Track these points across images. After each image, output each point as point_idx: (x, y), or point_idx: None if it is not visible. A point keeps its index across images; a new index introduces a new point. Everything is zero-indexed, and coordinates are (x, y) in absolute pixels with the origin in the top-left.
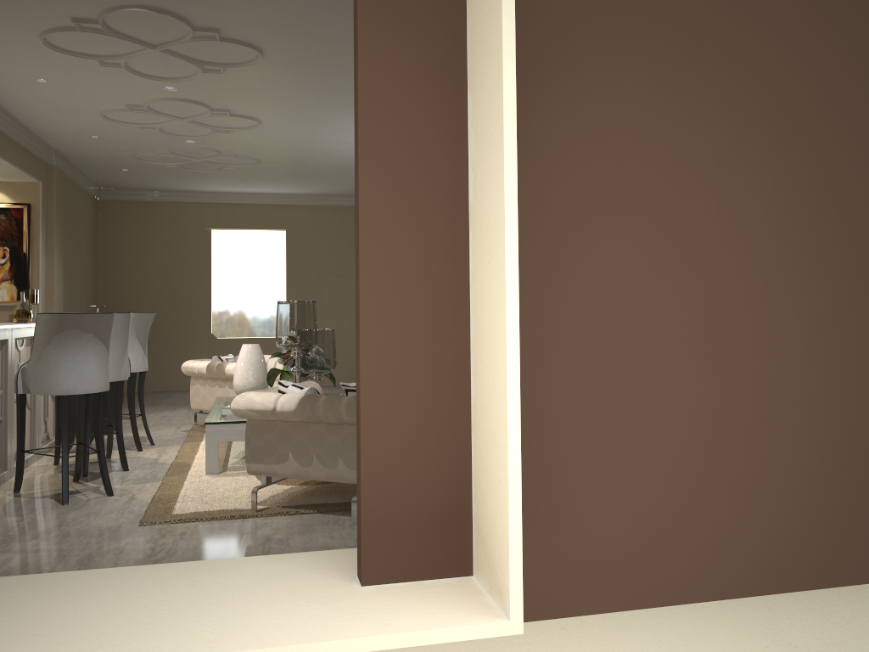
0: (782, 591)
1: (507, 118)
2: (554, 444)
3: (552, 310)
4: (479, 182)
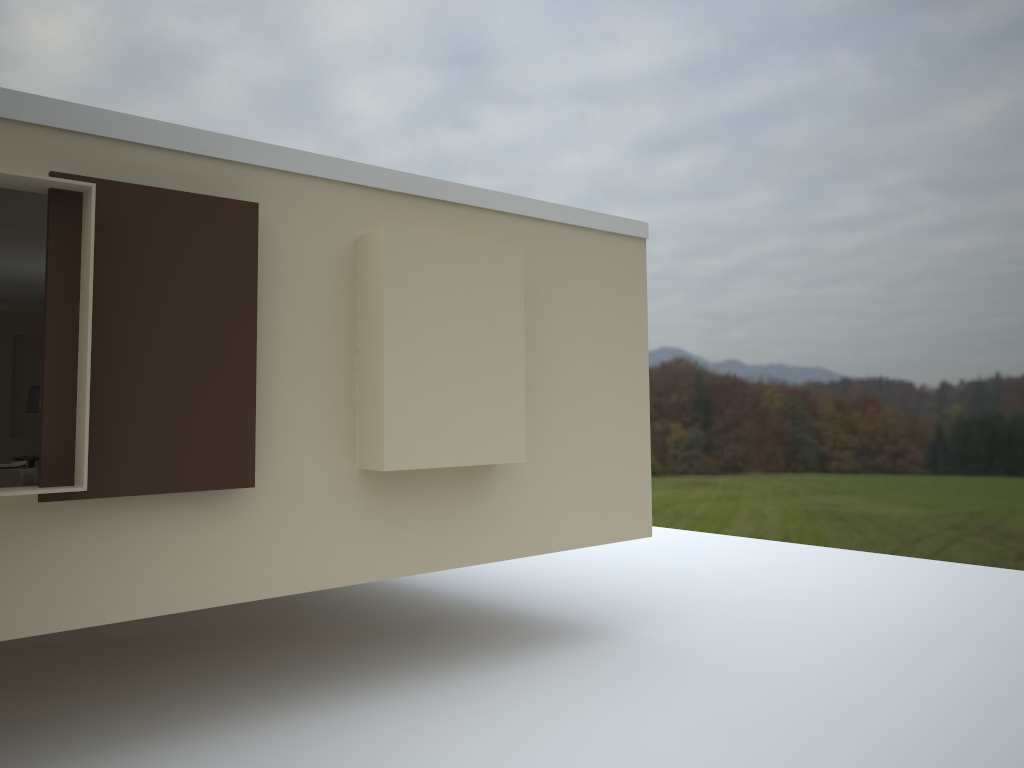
0: (172, 492)
1: (88, 365)
2: (101, 450)
3: (102, 412)
4: (81, 378)
